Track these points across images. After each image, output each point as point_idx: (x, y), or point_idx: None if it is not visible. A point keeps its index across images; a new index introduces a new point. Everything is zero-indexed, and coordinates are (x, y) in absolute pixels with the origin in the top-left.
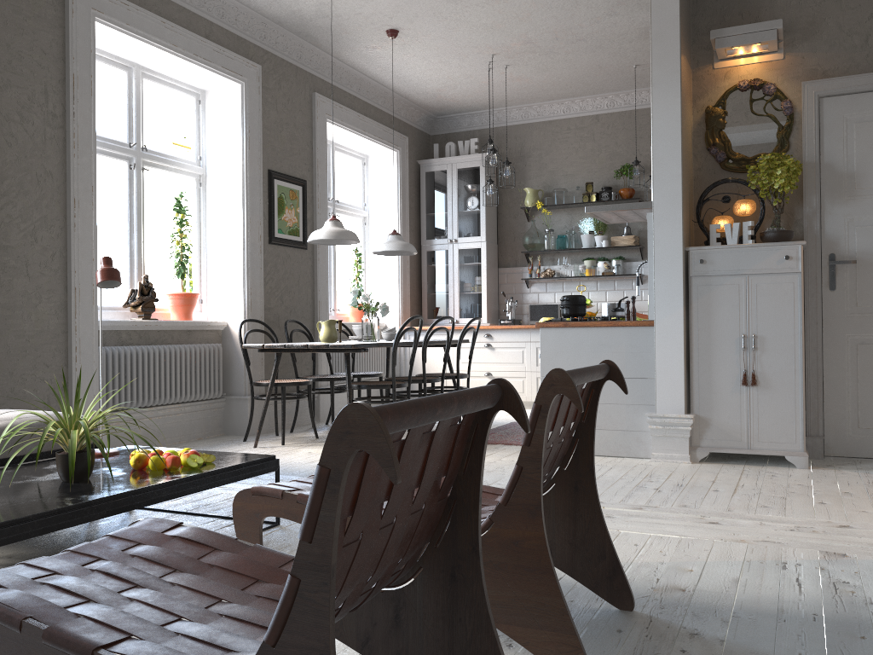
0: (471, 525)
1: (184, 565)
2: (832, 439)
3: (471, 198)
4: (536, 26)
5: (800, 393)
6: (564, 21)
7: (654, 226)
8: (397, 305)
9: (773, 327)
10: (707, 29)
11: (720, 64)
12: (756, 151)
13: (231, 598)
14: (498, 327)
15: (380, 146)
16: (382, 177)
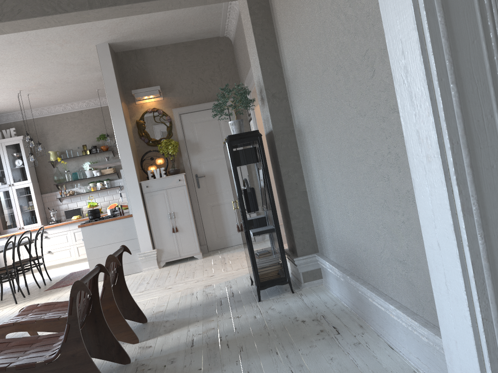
0: (98, 305)
1: (3, 348)
2: (210, 244)
3: (18, 160)
4: (44, 79)
5: (194, 230)
6: (59, 77)
7: (124, 175)
8: None
9: (180, 208)
10: (130, 87)
11: (138, 102)
12: (160, 137)
13: (29, 349)
14: (50, 227)
15: None
16: None
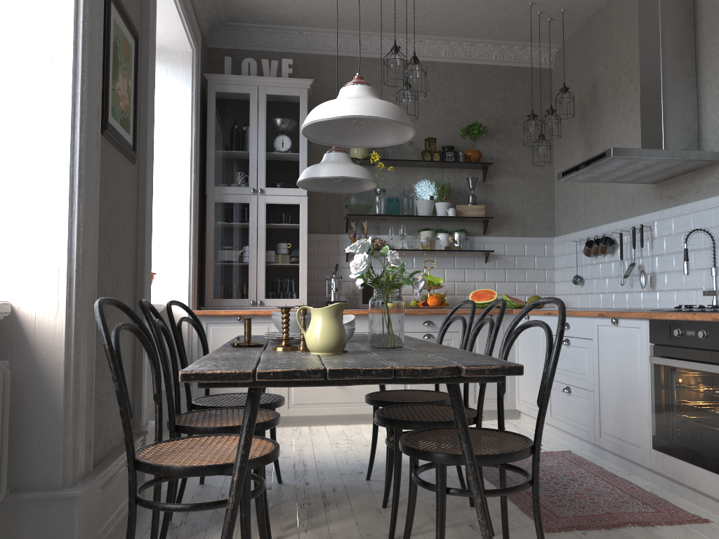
0: None
1: None
2: None
3: (287, 136)
4: None
5: None
6: None
7: None
8: (187, 278)
9: None
10: None
11: None
12: None
13: None
14: (354, 313)
15: (181, 32)
16: (165, 84)
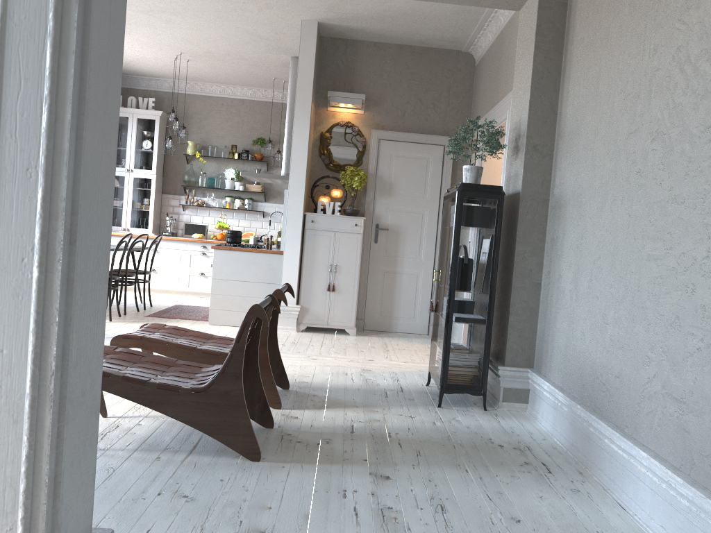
0: (255, 345)
1: (136, 361)
2: (368, 321)
3: (147, 141)
4: (217, 46)
5: (355, 296)
6: (236, 48)
7: (288, 198)
8: None
9: (346, 261)
10: (325, 86)
11: (331, 108)
12: (345, 162)
13: (166, 371)
14: (163, 238)
15: None
16: None
